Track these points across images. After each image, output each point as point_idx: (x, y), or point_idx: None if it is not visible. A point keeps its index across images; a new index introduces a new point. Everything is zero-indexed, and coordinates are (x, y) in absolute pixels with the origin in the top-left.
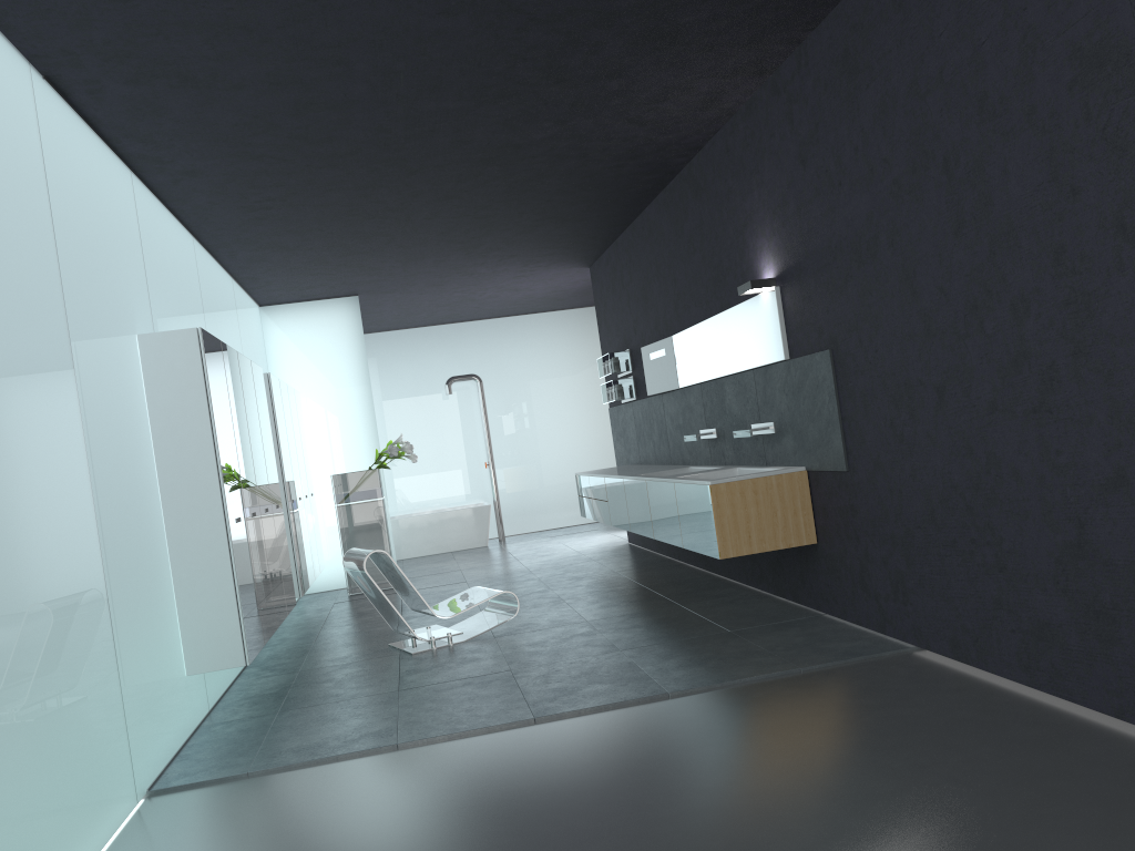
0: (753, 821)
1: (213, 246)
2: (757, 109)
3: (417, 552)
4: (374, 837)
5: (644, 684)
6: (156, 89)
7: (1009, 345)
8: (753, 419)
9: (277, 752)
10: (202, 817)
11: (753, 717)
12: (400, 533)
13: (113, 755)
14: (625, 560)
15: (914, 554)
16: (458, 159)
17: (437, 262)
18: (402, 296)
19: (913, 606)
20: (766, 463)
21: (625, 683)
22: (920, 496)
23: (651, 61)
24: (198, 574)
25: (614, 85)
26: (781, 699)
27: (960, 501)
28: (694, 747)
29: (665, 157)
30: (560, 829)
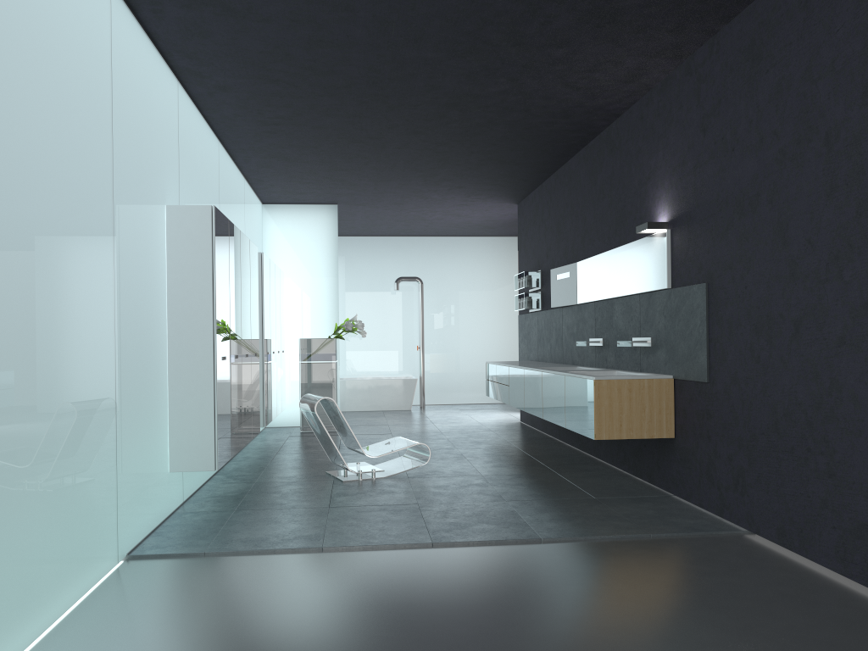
0: (602, 650)
1: (233, 150)
2: (671, 86)
3: (356, 407)
4: (294, 616)
5: (522, 529)
6: (204, 14)
7: (863, 291)
8: (634, 333)
9: (229, 540)
10: (164, 581)
11: (608, 567)
12: (346, 391)
13: (104, 522)
14: (516, 434)
15: (756, 455)
16: (428, 101)
17: (401, 184)
18: (371, 209)
19: (749, 497)
20: (640, 370)
21: (507, 526)
22: (767, 409)
23: (591, 36)
24: (188, 395)
25: (559, 53)
26: (633, 556)
27: (802, 416)
28: (558, 583)
29: (590, 120)
30: (443, 632)
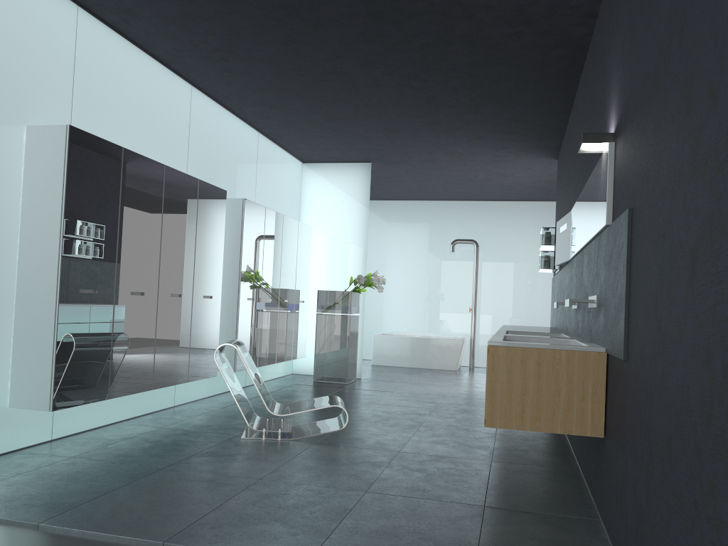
0: None
1: (218, 98)
2: None
3: (403, 363)
4: None
5: (309, 541)
6: None
7: None
8: (590, 291)
9: None
10: None
11: None
12: (394, 347)
13: None
14: None
15: (652, 491)
16: (345, 11)
17: (413, 136)
18: (409, 168)
19: None
20: (591, 339)
21: (299, 532)
22: (664, 413)
23: None
24: (31, 327)
25: None
26: None
27: (692, 435)
28: None
29: (562, 26)
30: None
